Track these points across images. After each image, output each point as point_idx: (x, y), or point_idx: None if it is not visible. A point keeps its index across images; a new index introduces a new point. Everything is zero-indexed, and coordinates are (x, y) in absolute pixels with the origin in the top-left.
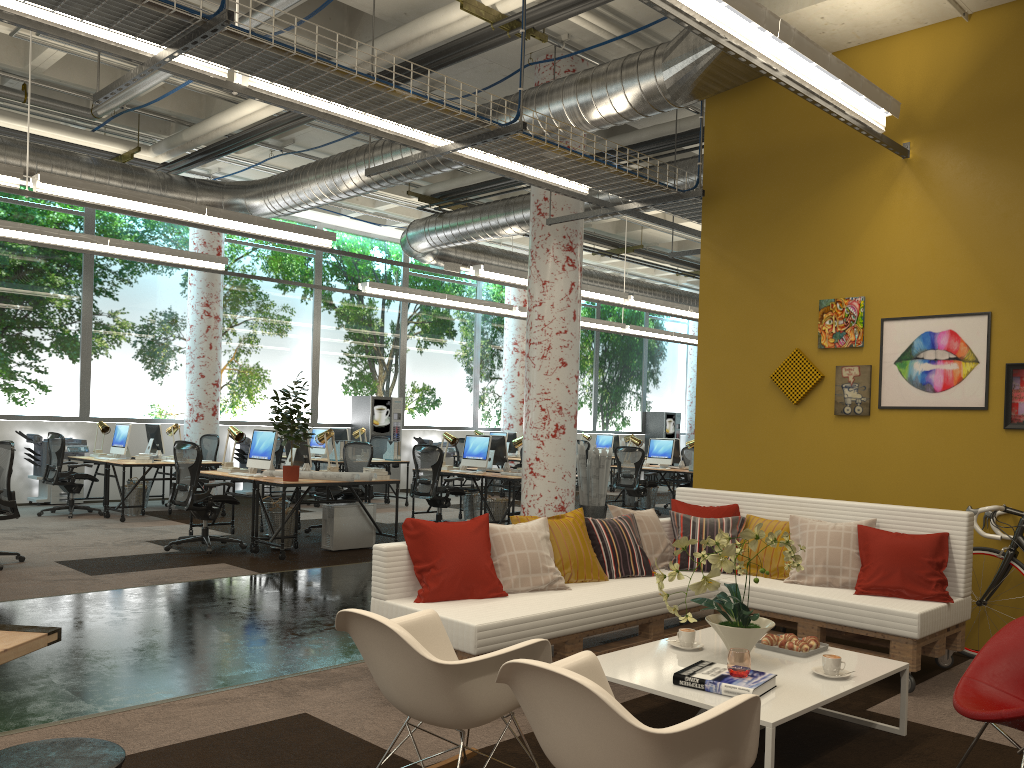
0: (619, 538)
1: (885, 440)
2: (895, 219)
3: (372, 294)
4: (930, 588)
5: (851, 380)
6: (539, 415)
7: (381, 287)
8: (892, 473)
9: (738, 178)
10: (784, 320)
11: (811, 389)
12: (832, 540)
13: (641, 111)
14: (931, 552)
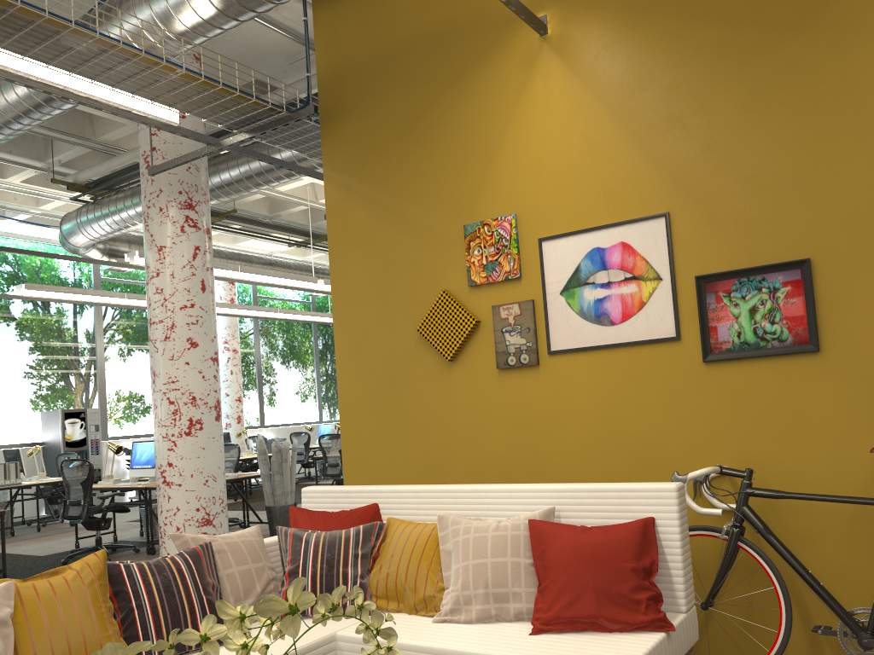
0: (169, 591)
1: (561, 394)
2: (540, 112)
3: (31, 297)
4: (639, 611)
5: (512, 322)
6: (168, 410)
7: (41, 288)
8: (575, 436)
9: (357, 90)
10: (427, 256)
11: (467, 339)
12: (495, 549)
13: (227, 11)
14: (634, 552)
